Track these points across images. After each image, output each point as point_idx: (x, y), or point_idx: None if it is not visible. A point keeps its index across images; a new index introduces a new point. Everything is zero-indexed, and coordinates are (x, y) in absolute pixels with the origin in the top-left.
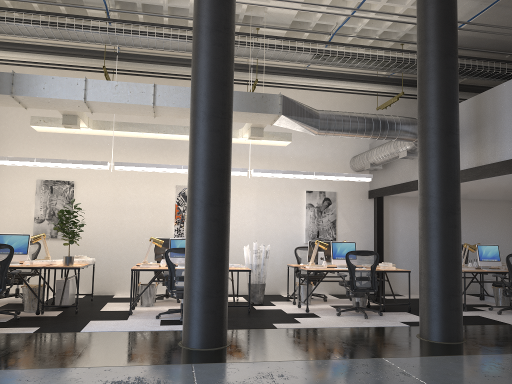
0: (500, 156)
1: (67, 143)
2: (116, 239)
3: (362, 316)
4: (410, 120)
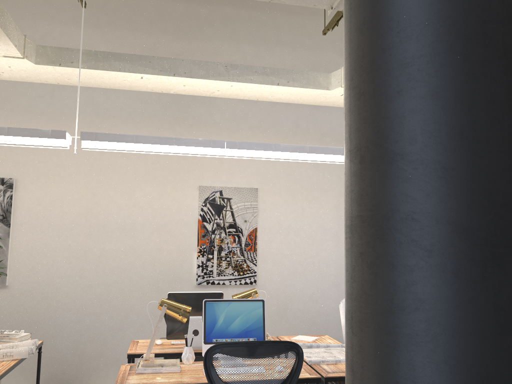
0: None
1: (1, 110)
2: (91, 285)
3: None
4: None
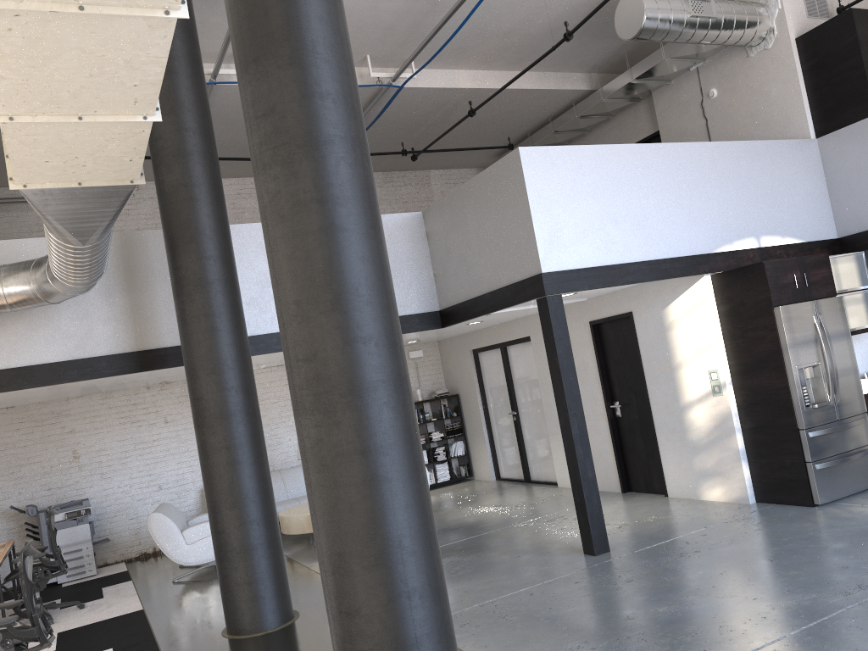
0: None
1: None
2: None
3: None
4: None
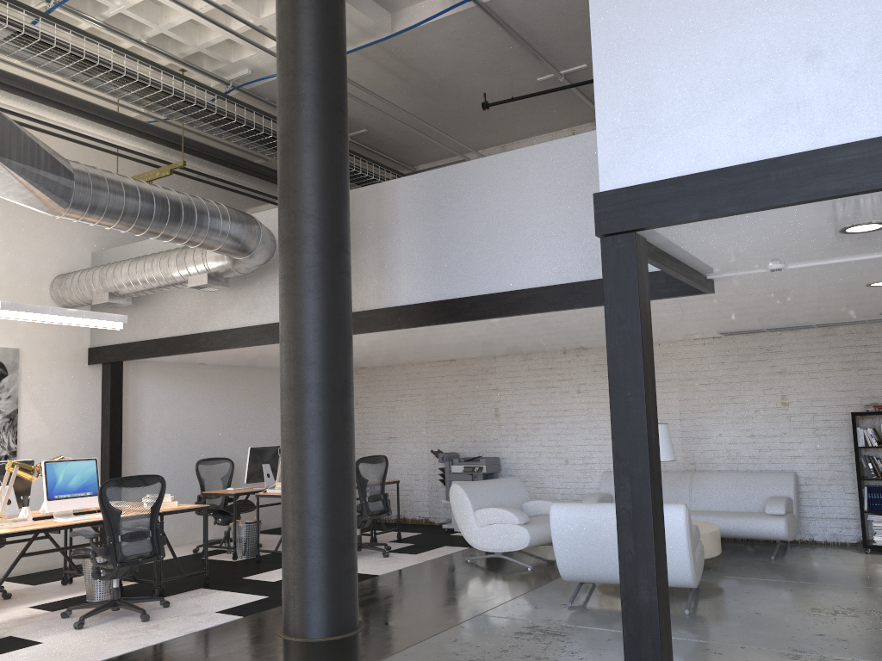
0: (391, 299)
1: None
2: None
3: (132, 618)
4: (244, 216)
